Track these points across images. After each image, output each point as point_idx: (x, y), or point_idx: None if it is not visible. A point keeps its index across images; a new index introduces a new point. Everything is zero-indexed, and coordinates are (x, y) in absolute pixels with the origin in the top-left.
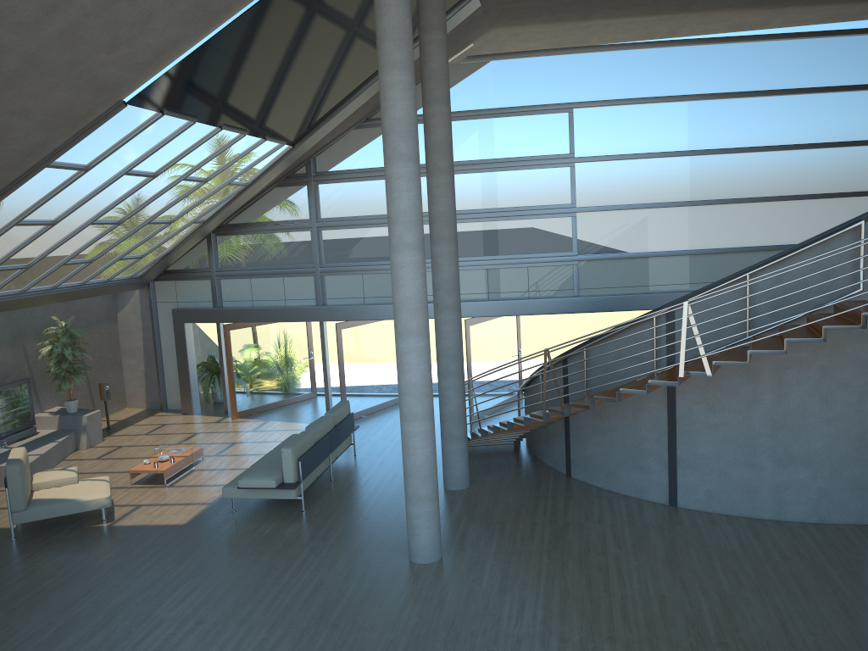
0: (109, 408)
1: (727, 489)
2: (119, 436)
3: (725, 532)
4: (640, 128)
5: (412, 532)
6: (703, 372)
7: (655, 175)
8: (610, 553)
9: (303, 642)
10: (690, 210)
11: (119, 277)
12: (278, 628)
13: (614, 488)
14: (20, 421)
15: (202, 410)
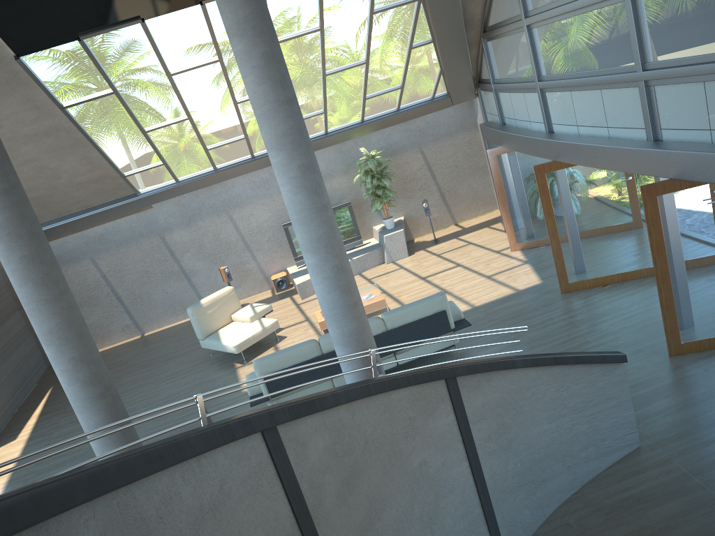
0: (472, 212)
1: None
2: (426, 252)
3: None
4: None
5: None
6: None
7: None
8: None
9: None
10: None
11: (414, 102)
12: None
13: None
14: (344, 236)
15: None
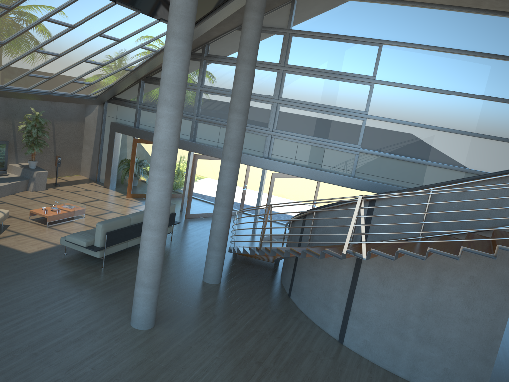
0: (67, 172)
1: (378, 345)
2: (57, 189)
3: (360, 377)
4: (428, 68)
5: (133, 305)
6: (362, 254)
7: (430, 104)
8: (265, 364)
9: (3, 360)
10: (449, 136)
11: (80, 94)
12: (0, 343)
13: (309, 316)
14: None
15: (116, 187)
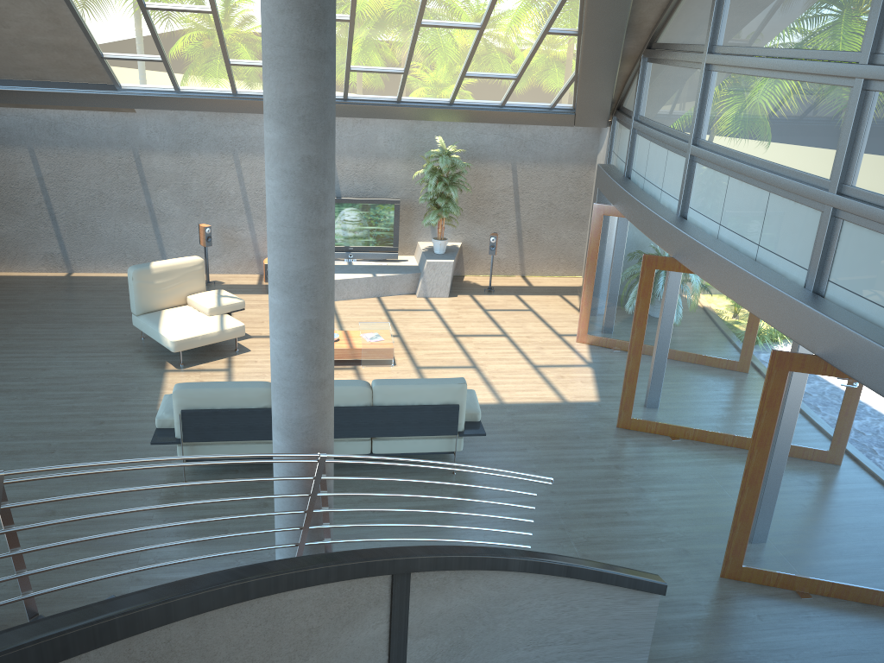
0: (548, 269)
1: None
2: (472, 300)
3: None
4: None
5: None
6: None
7: None
8: None
9: None
10: None
11: (527, 104)
12: None
13: None
14: (377, 242)
15: None
